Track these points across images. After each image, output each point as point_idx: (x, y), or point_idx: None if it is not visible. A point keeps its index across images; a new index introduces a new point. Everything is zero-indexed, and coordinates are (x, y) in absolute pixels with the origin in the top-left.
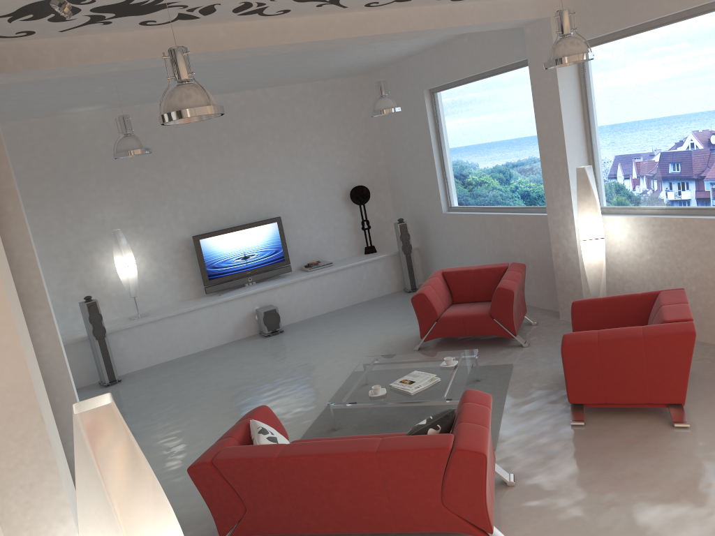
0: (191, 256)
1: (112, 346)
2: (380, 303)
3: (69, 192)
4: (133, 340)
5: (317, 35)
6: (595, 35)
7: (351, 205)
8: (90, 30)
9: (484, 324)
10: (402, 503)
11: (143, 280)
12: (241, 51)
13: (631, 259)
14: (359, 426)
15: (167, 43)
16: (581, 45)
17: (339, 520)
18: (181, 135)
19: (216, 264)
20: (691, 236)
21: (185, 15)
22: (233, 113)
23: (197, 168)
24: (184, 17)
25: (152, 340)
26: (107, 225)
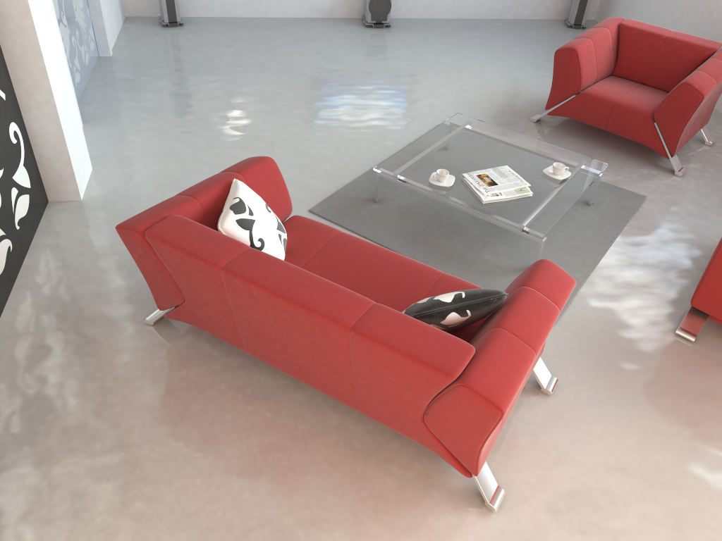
0: None
1: None
2: (525, 30)
3: None
4: None
5: None
6: None
7: None
8: None
9: (637, 124)
10: (370, 393)
11: None
12: None
13: None
14: (405, 209)
15: None
16: None
17: (291, 366)
18: None
19: None
20: None
21: None
22: None
23: None
24: None
25: None
26: None
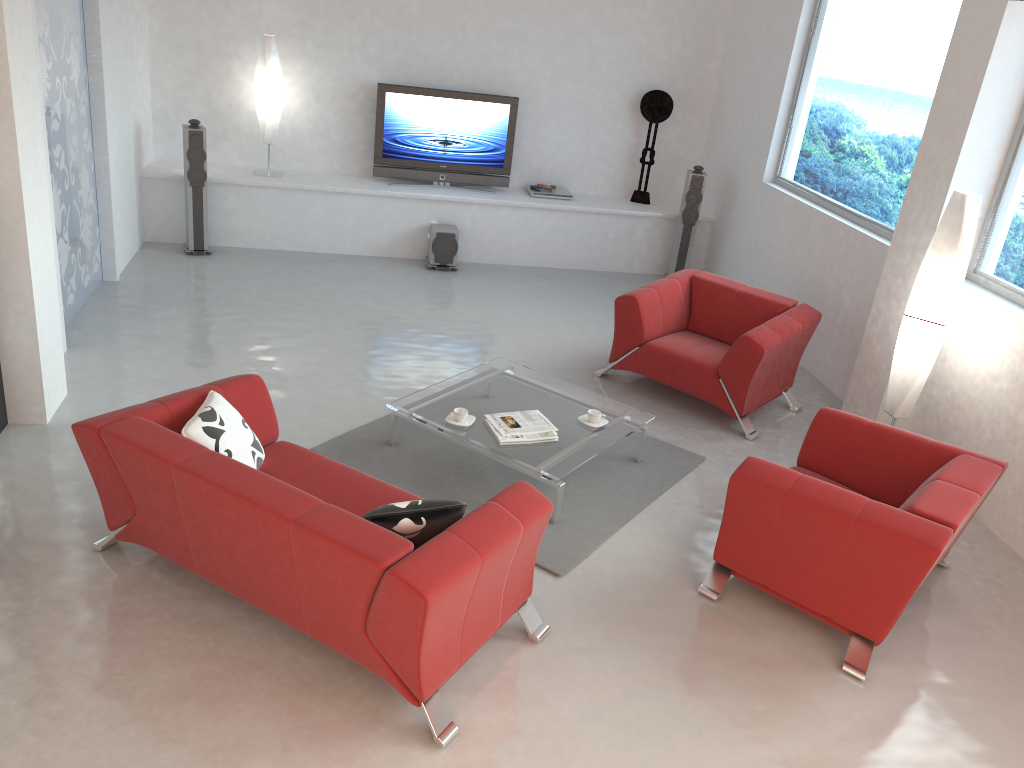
0: (370, 113)
1: (216, 202)
2: (616, 283)
3: None
4: (247, 204)
5: None
6: None
7: (639, 118)
8: None
9: (702, 380)
10: (315, 604)
11: (292, 123)
12: None
13: (979, 376)
14: (423, 454)
15: None
16: None
17: (240, 583)
18: None
19: (400, 138)
20: None
21: None
22: None
23: None
24: None
25: (272, 214)
26: (263, 25)
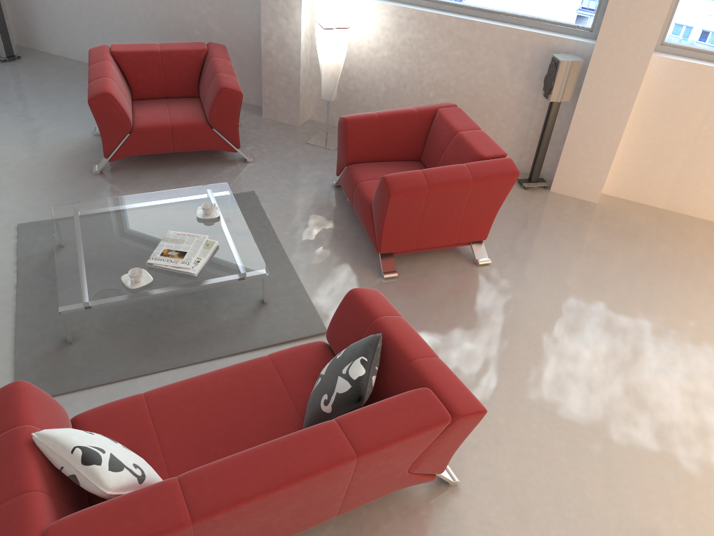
0: None
1: None
2: None
3: None
4: None
5: None
6: None
7: None
8: None
9: (201, 136)
10: (362, 490)
11: None
12: None
13: (363, 53)
14: (106, 329)
15: None
16: None
17: None
18: None
19: None
20: (443, 36)
21: None
22: None
23: None
24: None
25: None
26: None
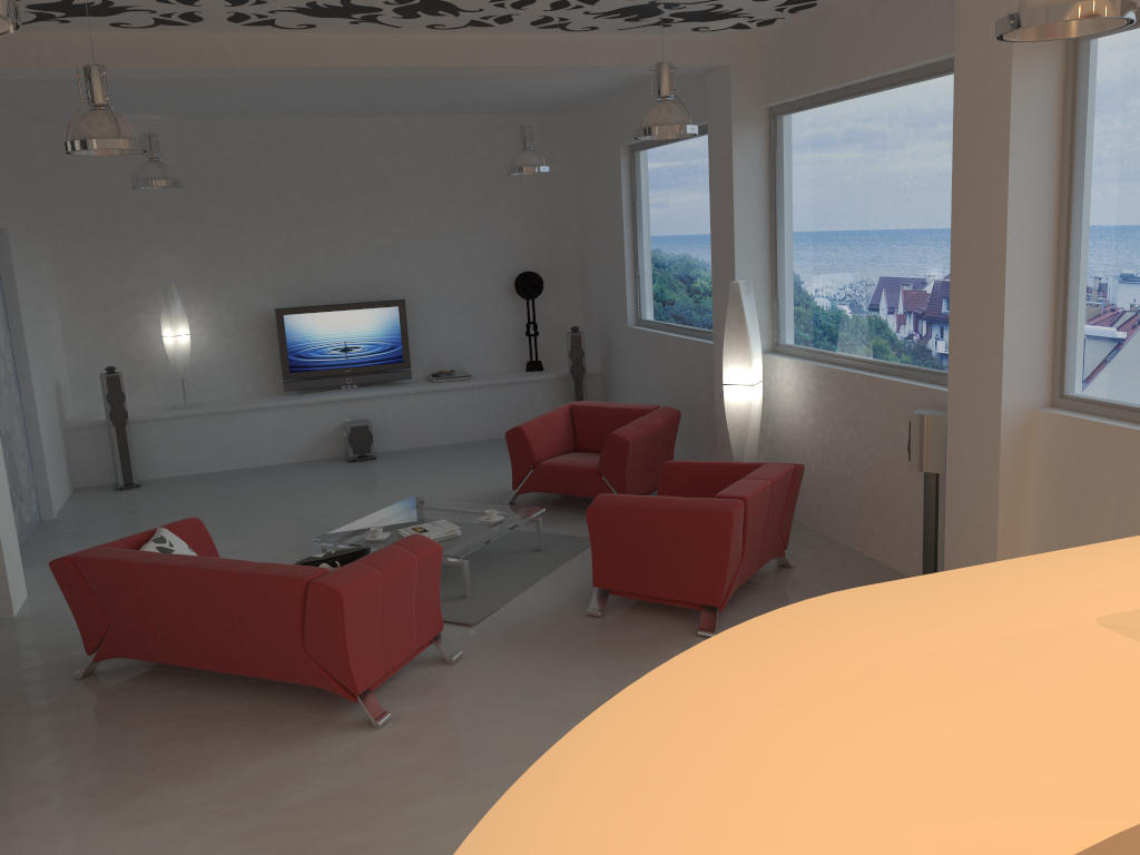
0: (273, 336)
1: (139, 439)
2: None
3: (116, 226)
4: (169, 436)
5: (363, 60)
6: (781, 98)
7: (517, 298)
8: (50, 27)
9: (588, 481)
10: (263, 641)
11: (202, 359)
12: (260, 70)
13: (796, 421)
14: None
15: (154, 51)
16: (677, 113)
17: (203, 652)
18: (279, 168)
19: (303, 353)
20: (851, 398)
21: (165, 21)
22: (358, 146)
23: (297, 216)
24: (166, 22)
25: (195, 440)
26: (162, 278)
